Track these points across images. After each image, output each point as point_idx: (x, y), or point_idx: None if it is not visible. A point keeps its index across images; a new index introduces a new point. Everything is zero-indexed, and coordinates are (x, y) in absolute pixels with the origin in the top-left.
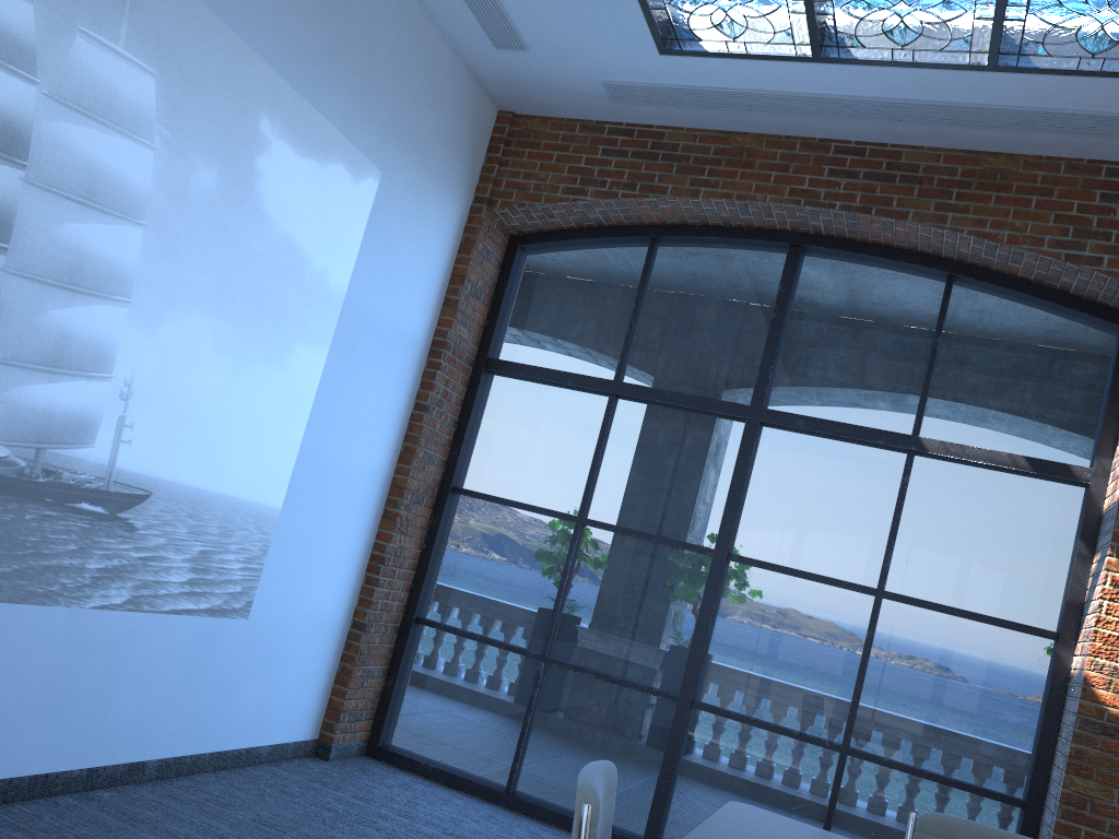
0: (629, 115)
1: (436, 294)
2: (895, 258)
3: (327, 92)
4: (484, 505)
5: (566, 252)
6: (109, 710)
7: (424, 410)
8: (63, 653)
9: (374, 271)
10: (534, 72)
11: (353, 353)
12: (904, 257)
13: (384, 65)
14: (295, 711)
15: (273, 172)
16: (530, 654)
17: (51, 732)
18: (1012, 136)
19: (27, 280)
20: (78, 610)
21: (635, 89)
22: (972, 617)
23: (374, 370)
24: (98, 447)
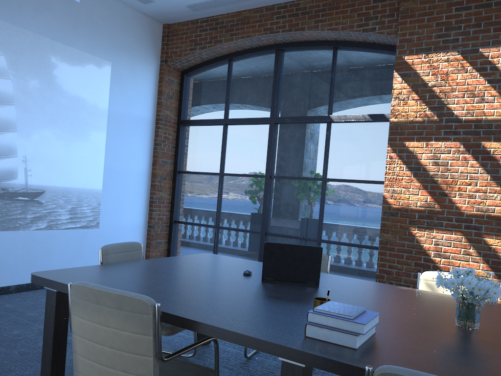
0: (204, 14)
1: (152, 101)
2: (312, 45)
3: (77, 40)
4: (190, 175)
5: (202, 73)
6: (50, 262)
7: (157, 145)
8: (27, 245)
9: (119, 99)
10: (162, 8)
11: (118, 130)
12: (315, 44)
13: (100, 23)
14: None
15: (62, 74)
16: (212, 226)
17: (30, 270)
18: None
19: None
20: (28, 231)
21: (197, 5)
22: (356, 182)
23: (130, 134)
24: (19, 179)
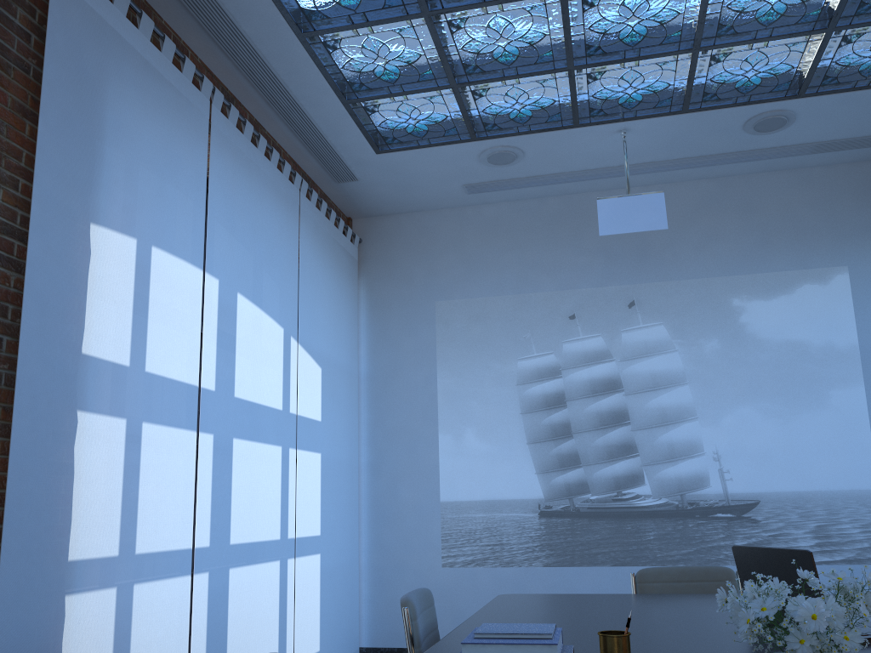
0: None
1: None
2: None
3: (770, 259)
4: None
5: None
6: None
7: None
8: None
9: None
10: None
11: None
12: None
13: (808, 216)
14: None
15: (754, 318)
16: None
17: None
18: None
19: (643, 429)
20: None
21: None
22: None
23: None
24: (713, 486)
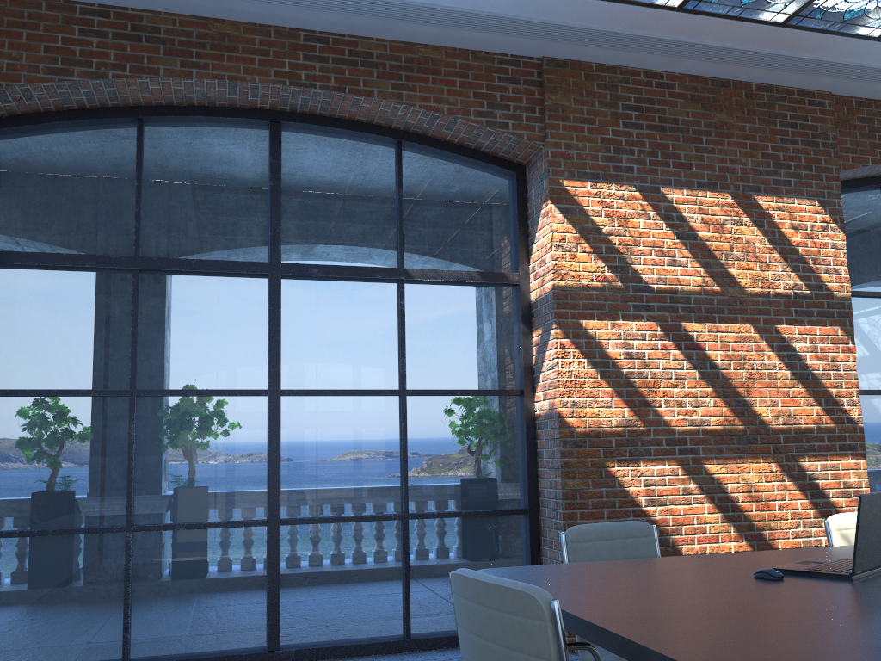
0: None
1: None
2: (358, 130)
3: None
4: (19, 401)
5: (46, 136)
6: None
7: None
8: None
9: None
10: None
11: None
12: (364, 128)
13: None
14: None
15: None
16: (114, 530)
17: None
18: (440, 31)
19: None
20: None
21: None
22: (468, 393)
23: None
24: None
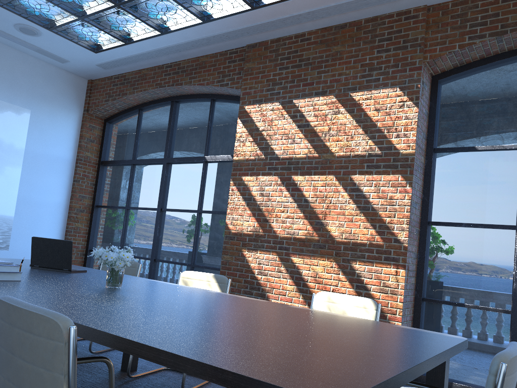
0: (115, 72)
1: (73, 143)
2: (196, 98)
3: None
4: (105, 209)
5: (120, 120)
6: None
7: (75, 181)
8: None
9: (37, 140)
10: (79, 67)
11: (35, 166)
12: (198, 96)
13: (21, 78)
14: None
15: None
16: None
17: None
18: (198, 50)
19: None
20: None
21: (104, 64)
22: (220, 213)
23: (47, 171)
24: None
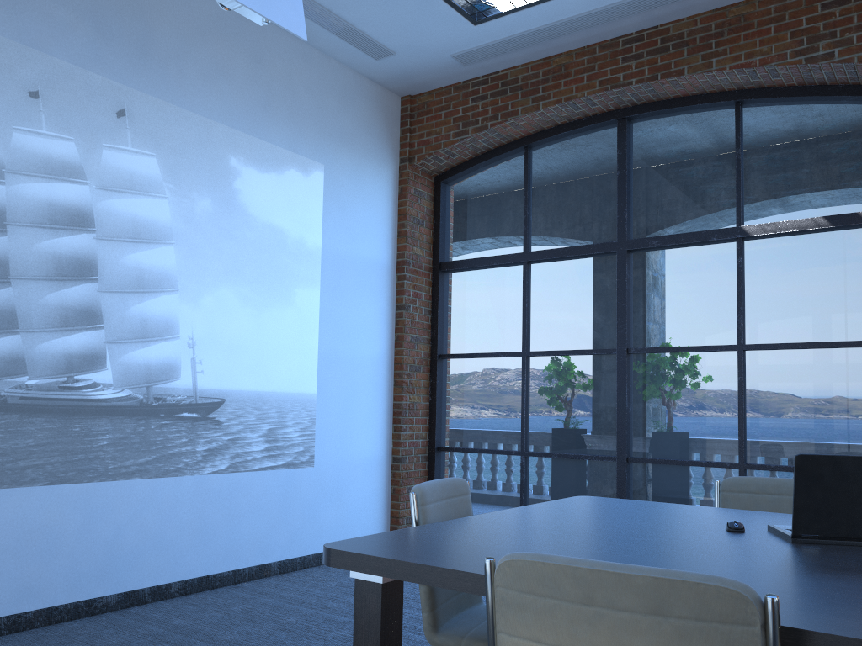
0: (480, 70)
1: (390, 231)
2: (693, 103)
3: (269, 128)
4: (462, 361)
5: (473, 176)
6: (236, 534)
7: (402, 309)
8: (197, 503)
9: (338, 228)
10: (407, 65)
11: (338, 284)
12: (699, 100)
13: (304, 97)
14: (367, 522)
15: (247, 187)
16: (514, 453)
17: (203, 550)
18: None
19: (114, 293)
20: (199, 476)
21: (473, 52)
22: (812, 346)
23: (358, 292)
24: (184, 378)
